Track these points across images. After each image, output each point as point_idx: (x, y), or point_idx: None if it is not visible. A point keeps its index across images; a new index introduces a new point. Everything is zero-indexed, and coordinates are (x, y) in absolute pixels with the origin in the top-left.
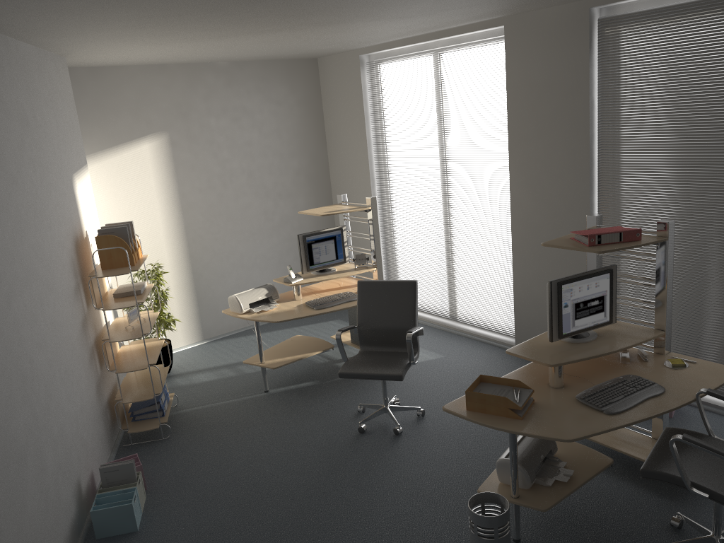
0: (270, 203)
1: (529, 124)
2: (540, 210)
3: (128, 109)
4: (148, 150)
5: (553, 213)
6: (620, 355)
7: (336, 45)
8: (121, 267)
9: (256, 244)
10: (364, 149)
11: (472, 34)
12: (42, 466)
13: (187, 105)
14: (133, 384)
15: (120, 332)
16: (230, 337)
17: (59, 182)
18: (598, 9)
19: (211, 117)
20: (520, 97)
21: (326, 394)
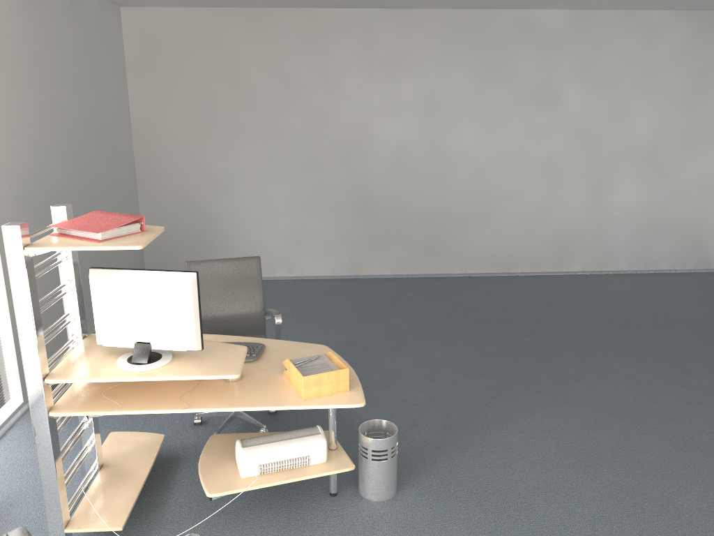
0: None
1: None
2: None
3: None
4: None
5: None
6: None
7: None
8: None
9: None
10: None
11: None
12: None
13: None
14: None
15: None
16: None
17: None
18: None
19: None
20: None
21: None
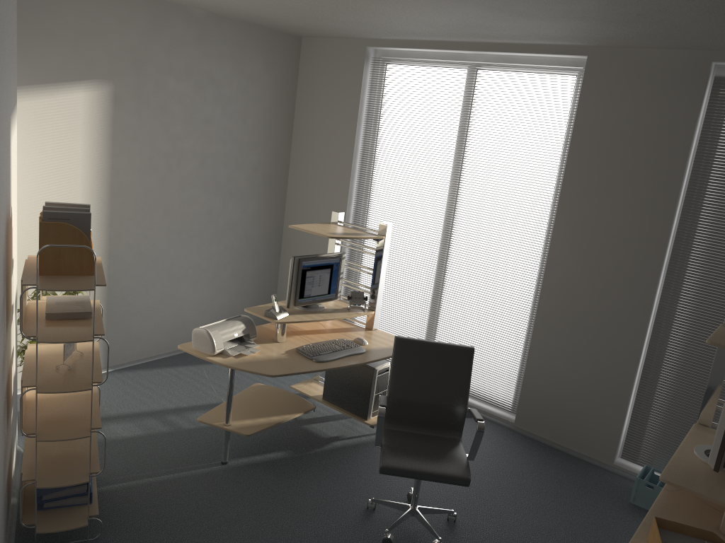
0: (218, 201)
1: (596, 175)
2: (587, 276)
3: (65, 38)
4: (82, 101)
5: (605, 282)
6: None
7: (361, 27)
8: (73, 275)
9: (192, 250)
10: (347, 159)
11: (532, 56)
12: None
13: (145, 53)
14: (47, 451)
15: (49, 374)
16: (140, 367)
17: (4, 125)
18: (714, 65)
19: (171, 77)
20: (591, 142)
21: (310, 474)
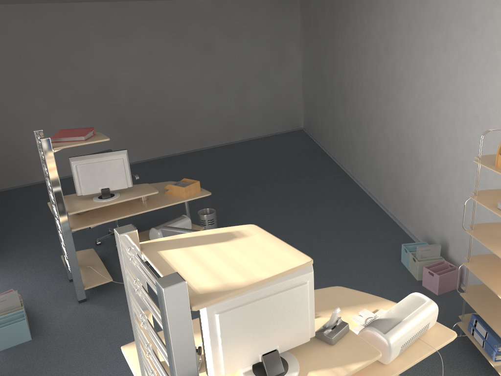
0: None
1: None
2: None
3: None
4: None
5: None
6: (85, 211)
7: None
8: None
9: None
10: None
11: None
12: (426, 187)
13: None
14: None
15: None
16: None
17: None
18: None
19: None
20: None
21: None
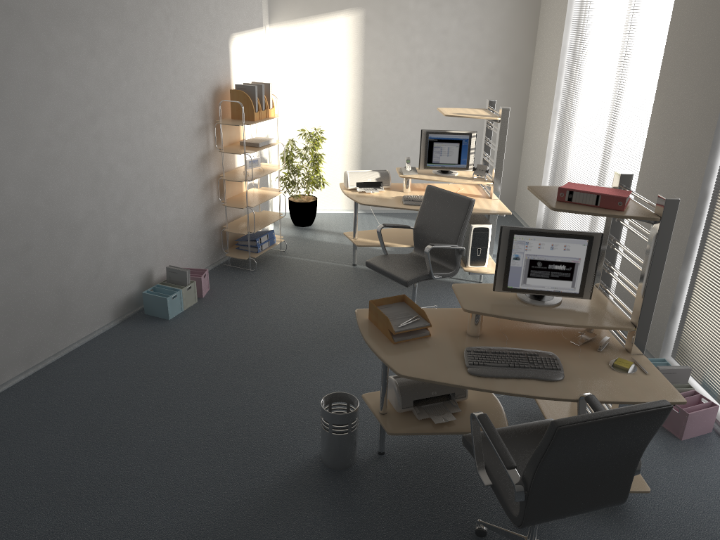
0: (454, 97)
1: (681, 53)
2: (665, 162)
3: None
4: (342, 23)
5: (674, 169)
6: (580, 336)
7: None
8: (245, 120)
9: None
10: (557, 57)
11: None
12: (101, 245)
13: None
14: (246, 221)
15: (237, 174)
16: (382, 214)
17: (206, 37)
18: None
19: None
20: (682, 17)
21: (393, 284)
